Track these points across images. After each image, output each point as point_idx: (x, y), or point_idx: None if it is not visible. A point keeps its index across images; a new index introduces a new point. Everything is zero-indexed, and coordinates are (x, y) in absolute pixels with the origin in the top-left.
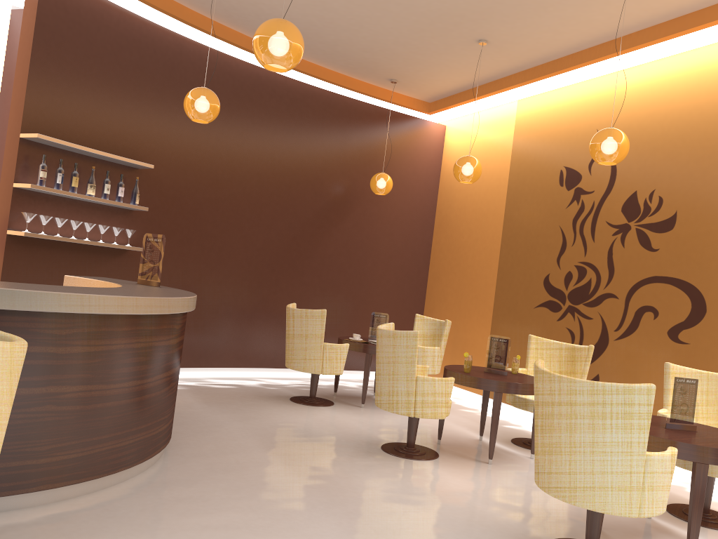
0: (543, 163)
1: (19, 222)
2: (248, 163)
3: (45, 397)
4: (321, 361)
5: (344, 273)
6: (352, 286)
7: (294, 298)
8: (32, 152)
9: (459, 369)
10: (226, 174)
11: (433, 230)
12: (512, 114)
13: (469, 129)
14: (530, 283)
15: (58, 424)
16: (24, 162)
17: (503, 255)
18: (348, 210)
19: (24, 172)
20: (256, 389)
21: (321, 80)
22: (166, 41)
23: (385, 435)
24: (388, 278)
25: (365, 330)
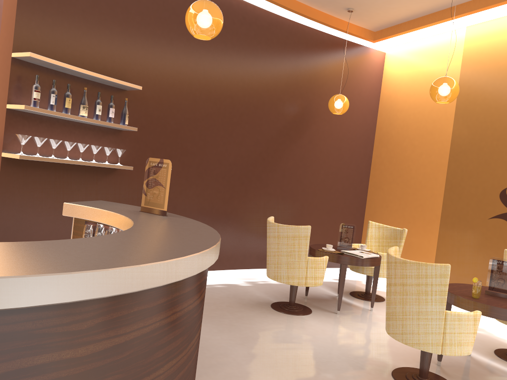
0: (498, 85)
1: (13, 144)
2: (222, 85)
3: None
4: (305, 274)
5: (301, 184)
6: (307, 195)
7: (260, 207)
8: (25, 73)
9: (462, 292)
10: (203, 95)
11: (373, 145)
12: (460, 39)
13: (411, 55)
14: (483, 195)
15: None
16: (17, 83)
17: (451, 169)
18: (304, 128)
19: (17, 93)
20: (236, 294)
21: (285, 9)
22: None
23: (383, 355)
24: (336, 188)
25: (317, 232)
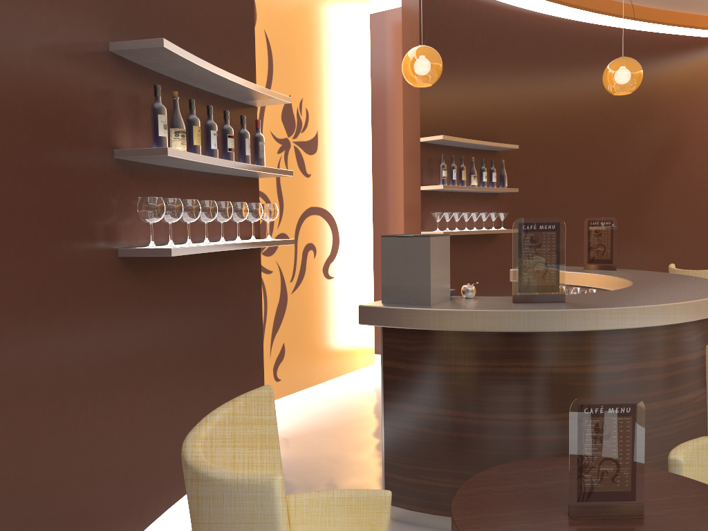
0: None
1: (426, 222)
2: (582, 125)
3: (687, 404)
4: None
5: (679, 223)
6: (688, 236)
7: (635, 257)
8: (428, 154)
9: None
10: (565, 140)
11: None
12: None
13: None
14: None
15: (694, 428)
16: (425, 164)
17: None
18: (677, 156)
19: (425, 174)
20: None
21: (642, 21)
22: (506, 17)
23: None
24: None
25: None
